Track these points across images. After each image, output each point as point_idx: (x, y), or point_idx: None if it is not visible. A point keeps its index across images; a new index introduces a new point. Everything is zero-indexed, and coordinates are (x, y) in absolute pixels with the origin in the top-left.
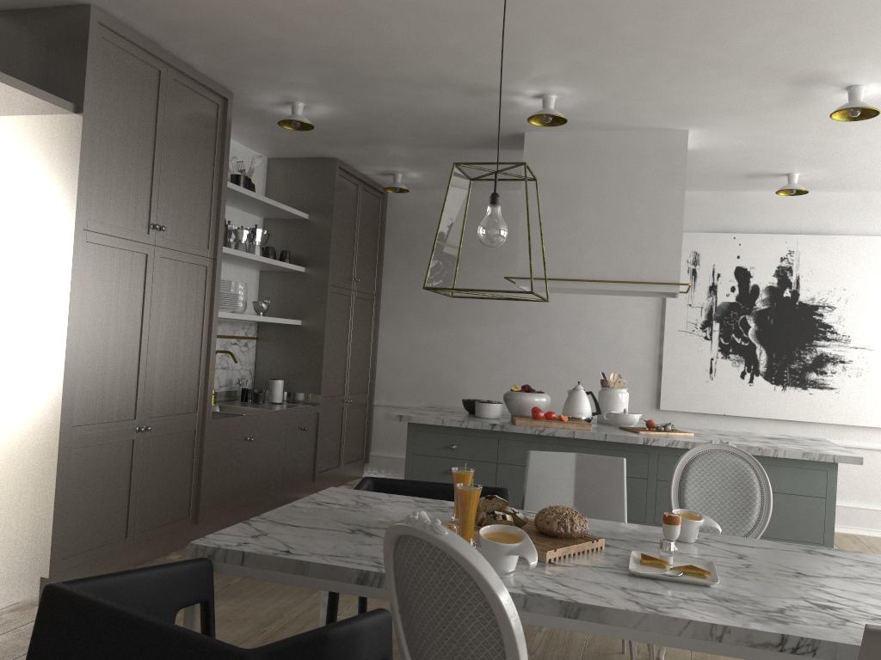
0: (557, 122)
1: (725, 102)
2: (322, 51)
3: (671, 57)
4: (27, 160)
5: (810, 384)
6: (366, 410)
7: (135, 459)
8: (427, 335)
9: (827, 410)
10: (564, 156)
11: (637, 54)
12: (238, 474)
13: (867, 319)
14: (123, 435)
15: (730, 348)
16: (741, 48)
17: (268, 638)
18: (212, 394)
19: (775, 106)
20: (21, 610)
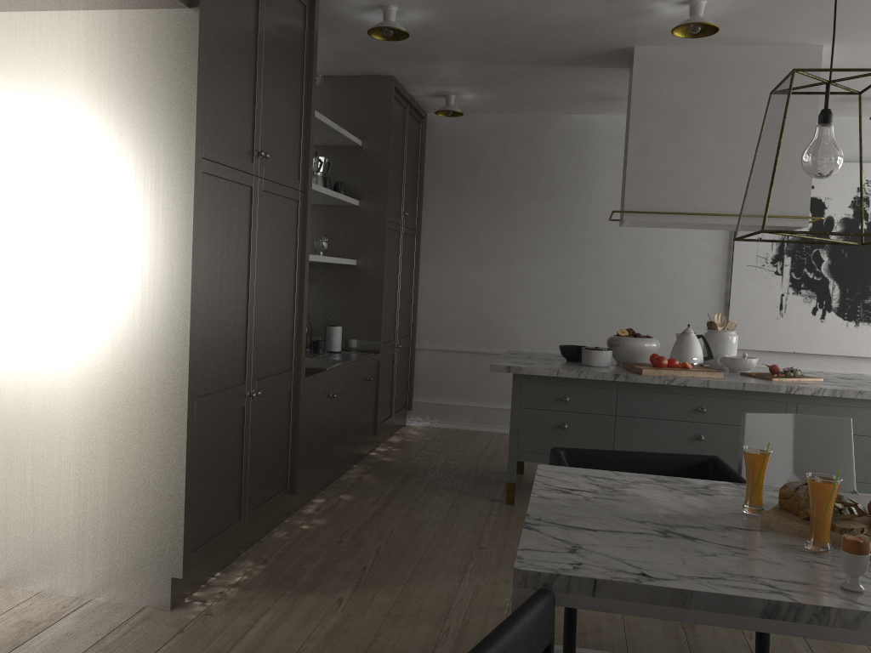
0: (701, 33)
1: None
2: None
3: None
4: (125, 68)
5: None
6: (409, 354)
7: (246, 429)
8: (473, 273)
9: None
10: (680, 75)
11: None
12: (323, 435)
13: None
14: (236, 403)
15: (802, 283)
16: None
17: (460, 638)
18: None
19: None
20: (154, 618)
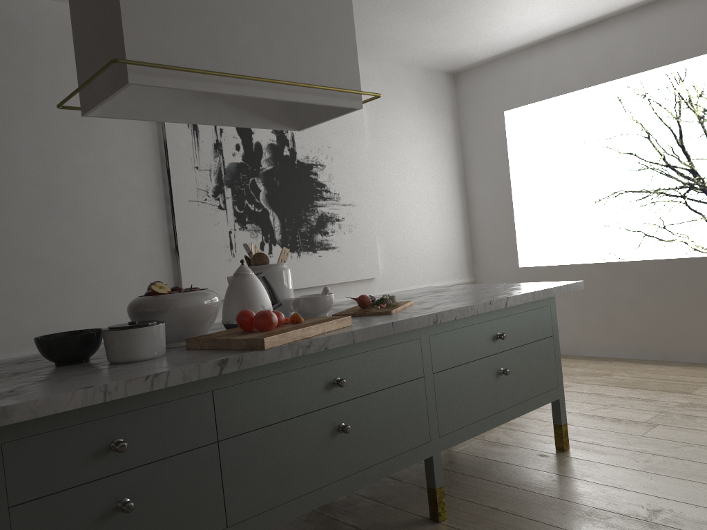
0: None
1: None
2: None
3: None
4: None
5: (318, 246)
6: None
7: None
8: None
9: (334, 270)
10: None
11: None
12: None
13: (349, 176)
14: None
15: (246, 217)
16: None
17: None
18: None
19: None
20: None
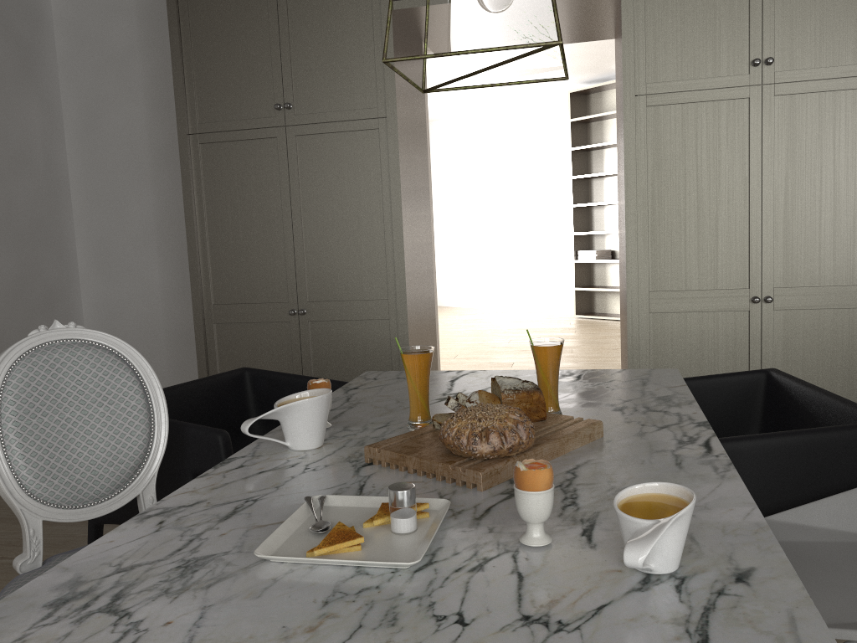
0: None
1: None
2: None
3: None
4: (619, 43)
5: None
6: None
7: (753, 333)
8: None
9: None
10: None
11: None
12: None
13: None
14: (728, 305)
15: None
16: None
17: None
18: None
19: None
20: None
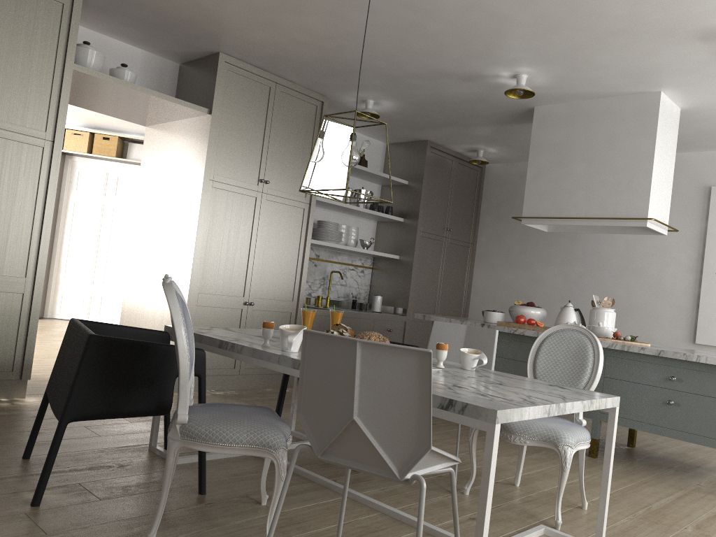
0: (530, 94)
1: (664, 63)
2: (352, 63)
3: (576, 32)
4: (189, 142)
5: None
6: None
7: (242, 321)
8: (507, 274)
9: None
10: (562, 122)
11: (549, 34)
12: None
13: None
14: (234, 305)
15: None
16: (621, 18)
17: None
18: (325, 299)
19: (712, 61)
20: None
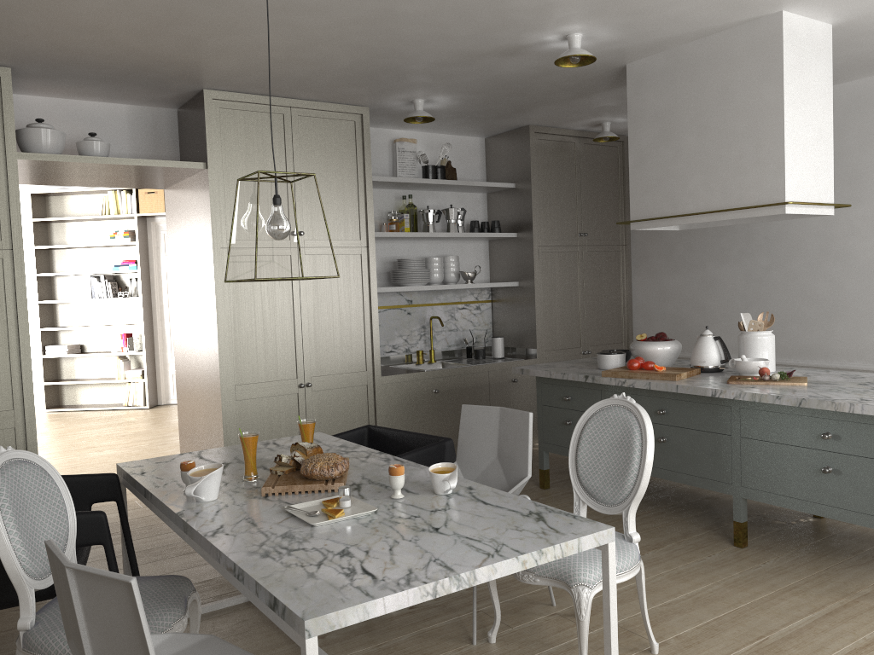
0: (592, 58)
1: None
2: (356, 67)
3: None
4: (196, 205)
5: None
6: None
7: (301, 407)
8: (673, 280)
9: None
10: (662, 80)
11: None
12: (426, 420)
13: None
14: (286, 390)
15: None
16: None
17: None
18: (425, 354)
19: None
20: None
